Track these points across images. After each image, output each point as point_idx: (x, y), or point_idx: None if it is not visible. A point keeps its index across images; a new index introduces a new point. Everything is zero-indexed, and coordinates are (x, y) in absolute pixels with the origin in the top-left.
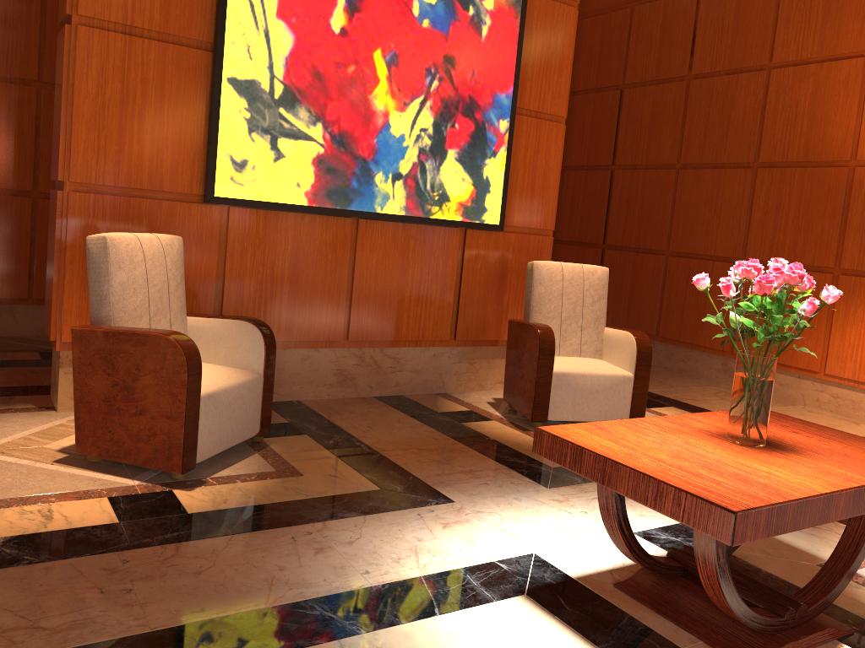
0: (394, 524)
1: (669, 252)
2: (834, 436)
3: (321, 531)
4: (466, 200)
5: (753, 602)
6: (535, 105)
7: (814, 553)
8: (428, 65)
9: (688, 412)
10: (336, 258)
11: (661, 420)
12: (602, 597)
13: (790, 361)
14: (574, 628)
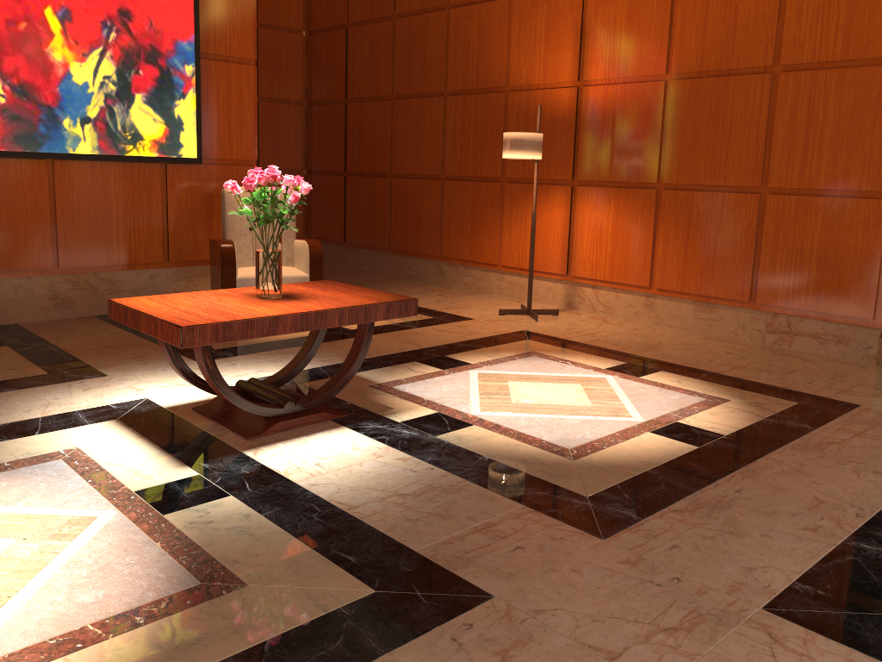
0: (42, 392)
1: (393, 175)
2: (352, 290)
3: None
4: (160, 138)
5: (272, 402)
6: (222, 50)
7: (374, 380)
8: (103, 19)
9: None
10: (35, 196)
11: (225, 290)
12: (177, 415)
13: (479, 258)
14: (138, 431)
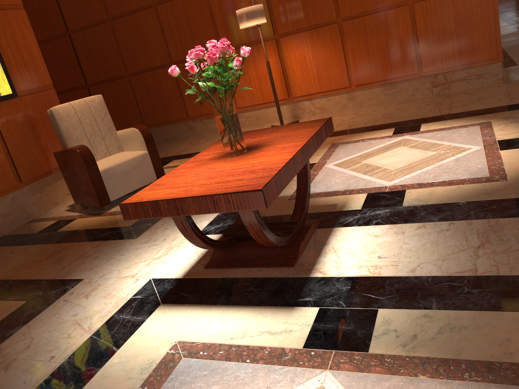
0: (51, 316)
1: (129, 74)
2: (272, 131)
3: (0, 353)
4: None
5: (277, 233)
6: None
7: (283, 195)
8: None
9: (183, 159)
10: None
11: (187, 164)
12: (203, 278)
13: None
14: (200, 303)
